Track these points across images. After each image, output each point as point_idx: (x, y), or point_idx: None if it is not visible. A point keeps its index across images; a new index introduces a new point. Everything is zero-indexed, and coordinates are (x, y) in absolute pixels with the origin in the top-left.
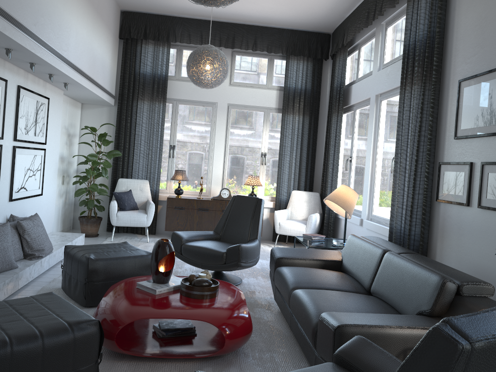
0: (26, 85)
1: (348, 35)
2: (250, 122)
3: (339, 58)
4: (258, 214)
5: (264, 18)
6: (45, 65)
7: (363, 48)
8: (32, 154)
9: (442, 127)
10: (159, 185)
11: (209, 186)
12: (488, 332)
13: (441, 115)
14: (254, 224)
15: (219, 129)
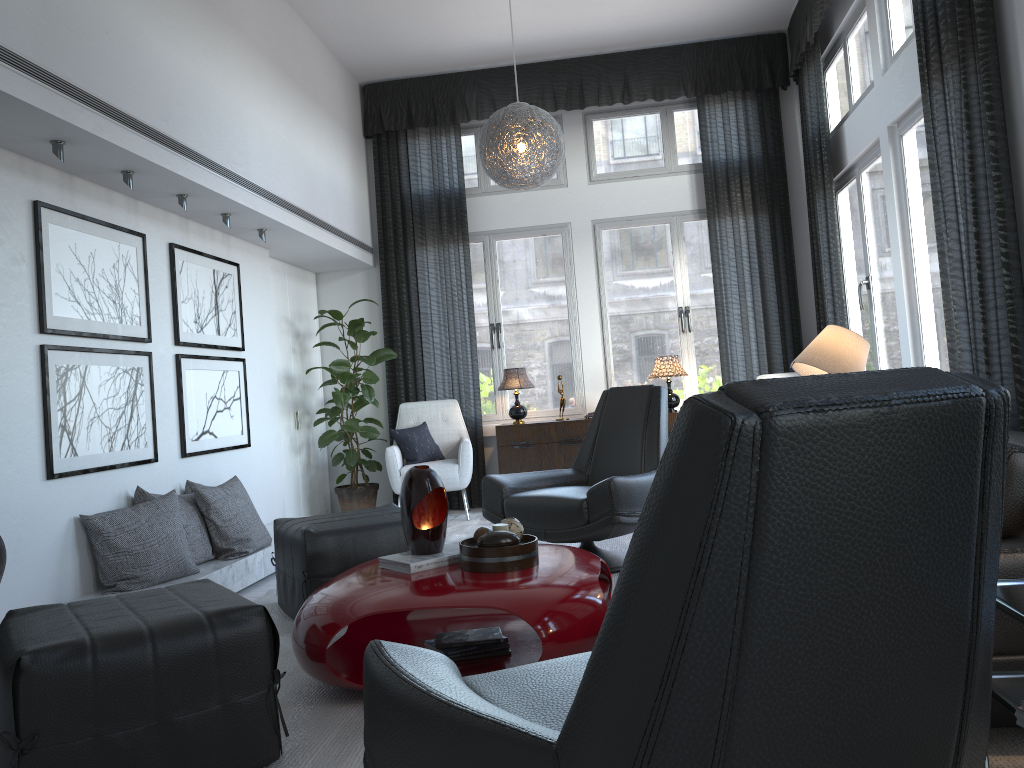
0: (187, 242)
1: (812, 20)
2: (644, 249)
3: (808, 75)
4: (655, 418)
5: (634, 31)
6: (204, 194)
7: (851, 39)
8: (217, 369)
9: (1021, 146)
10: (480, 407)
11: (582, 395)
12: (822, 396)
13: (1013, 121)
14: (650, 441)
15: (582, 274)
